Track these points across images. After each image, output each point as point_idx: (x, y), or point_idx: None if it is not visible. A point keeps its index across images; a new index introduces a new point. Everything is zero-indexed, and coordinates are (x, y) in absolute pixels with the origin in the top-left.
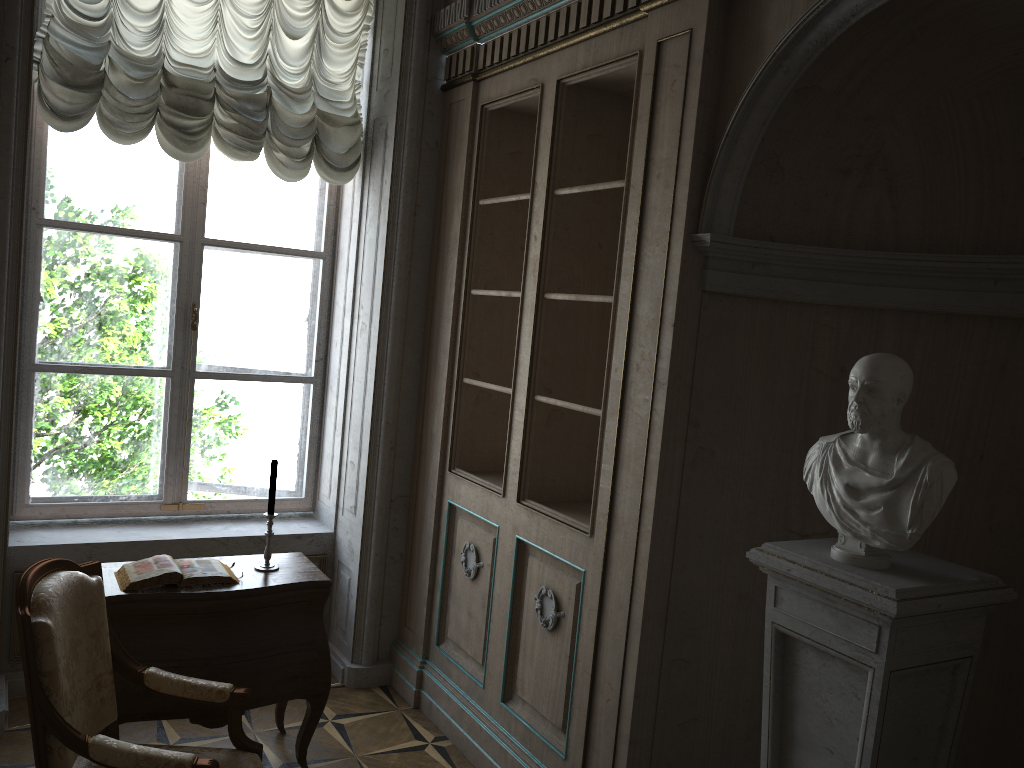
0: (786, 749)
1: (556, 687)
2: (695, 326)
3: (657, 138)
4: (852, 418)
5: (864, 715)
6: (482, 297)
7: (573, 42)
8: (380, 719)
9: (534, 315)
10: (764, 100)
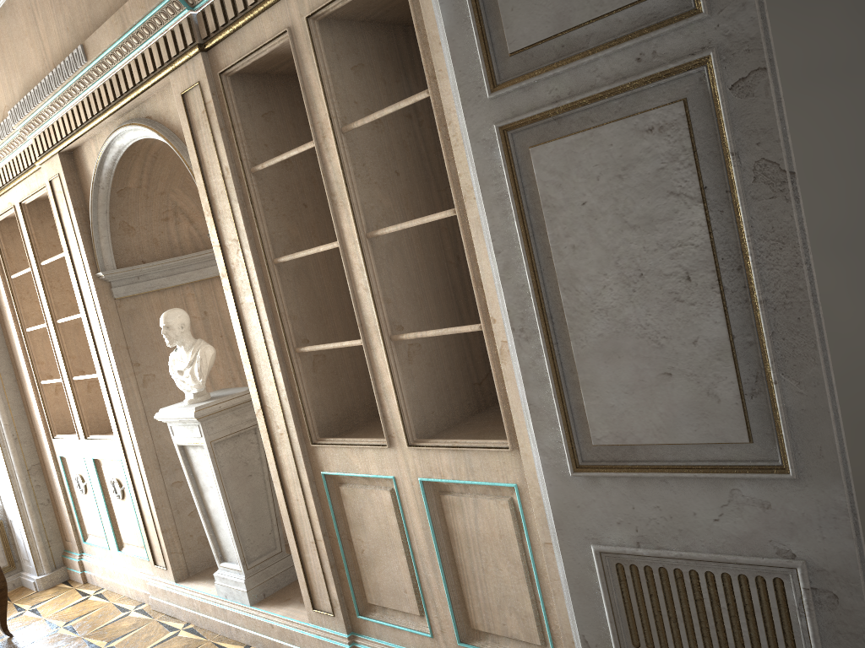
0: (202, 496)
1: (135, 527)
2: (117, 317)
3: (67, 229)
4: (166, 341)
5: (209, 464)
6: (36, 330)
7: (18, 182)
8: (61, 596)
9: (56, 334)
10: (100, 202)
